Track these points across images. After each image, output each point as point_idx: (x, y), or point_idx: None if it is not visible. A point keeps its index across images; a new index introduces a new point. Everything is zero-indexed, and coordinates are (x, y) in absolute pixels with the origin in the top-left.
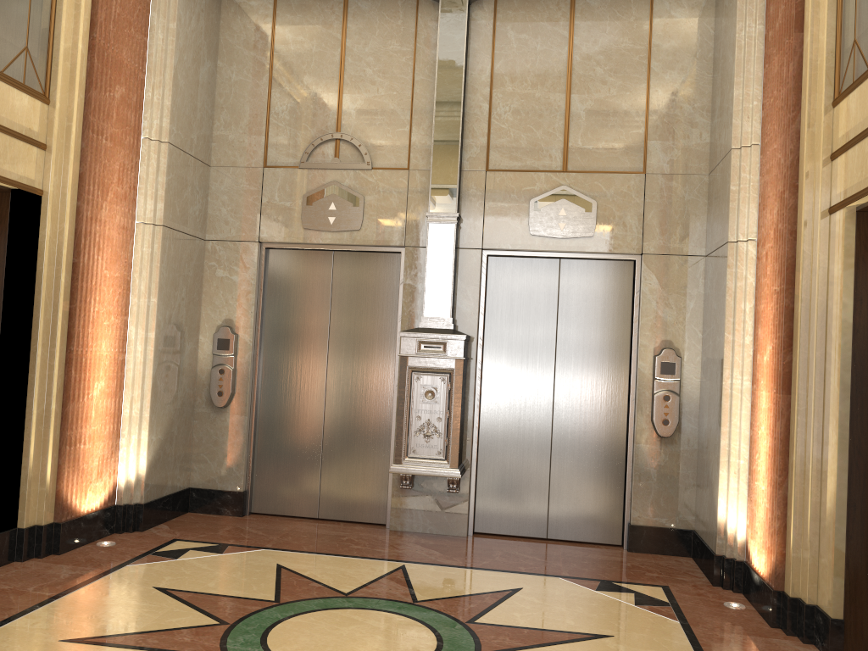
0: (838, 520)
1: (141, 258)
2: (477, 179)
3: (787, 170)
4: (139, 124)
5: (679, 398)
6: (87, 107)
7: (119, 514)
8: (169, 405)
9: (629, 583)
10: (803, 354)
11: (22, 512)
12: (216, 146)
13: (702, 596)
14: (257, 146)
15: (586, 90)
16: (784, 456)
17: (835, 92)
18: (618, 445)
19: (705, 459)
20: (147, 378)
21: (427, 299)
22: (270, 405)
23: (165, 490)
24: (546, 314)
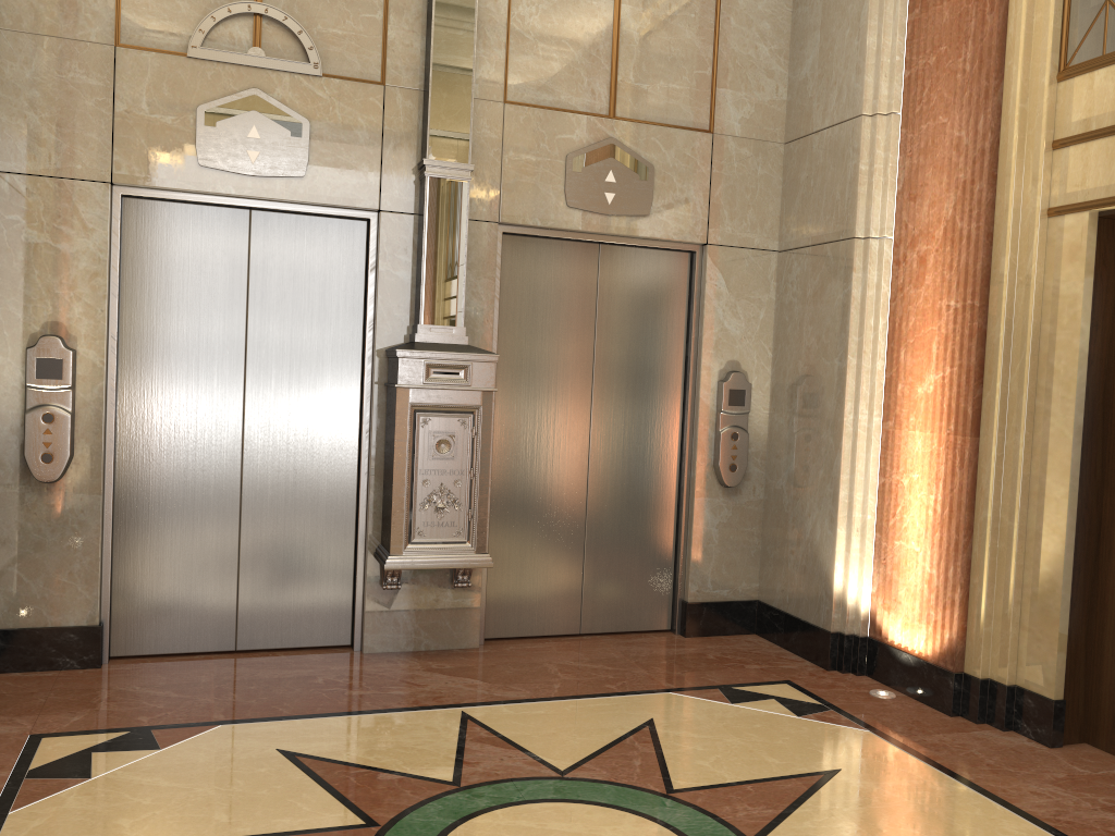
0: (1064, 587)
1: None
2: (492, 114)
3: (982, 155)
4: None
5: (748, 436)
6: None
7: None
8: None
9: (749, 685)
10: (1003, 388)
11: None
12: None
13: (838, 687)
14: (100, 3)
15: (640, 1)
16: (970, 512)
17: (1060, 63)
18: (668, 500)
19: (790, 512)
20: None
21: (427, 298)
22: (140, 473)
23: None
24: (581, 324)
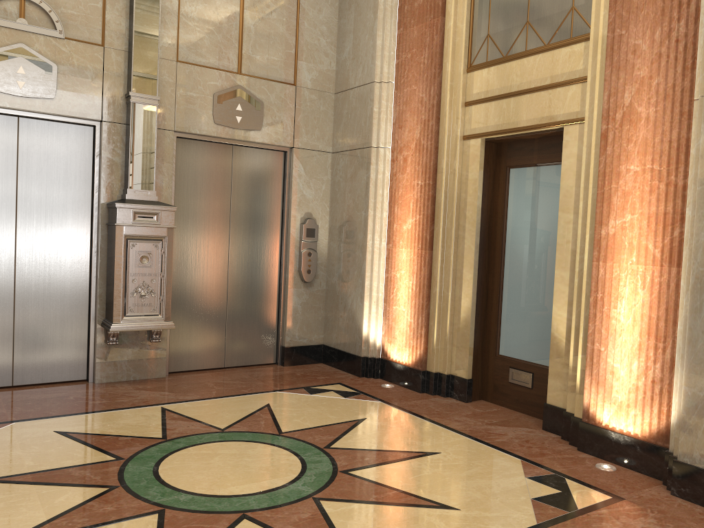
0: (471, 323)
1: None
2: (169, 67)
3: (433, 107)
4: None
5: (317, 254)
6: None
7: None
8: None
9: (319, 386)
10: (443, 226)
11: None
12: None
13: (365, 384)
14: None
15: (255, 9)
16: (428, 289)
17: (468, 63)
18: (273, 290)
19: (340, 295)
20: None
21: (132, 173)
22: None
23: None
24: (223, 190)
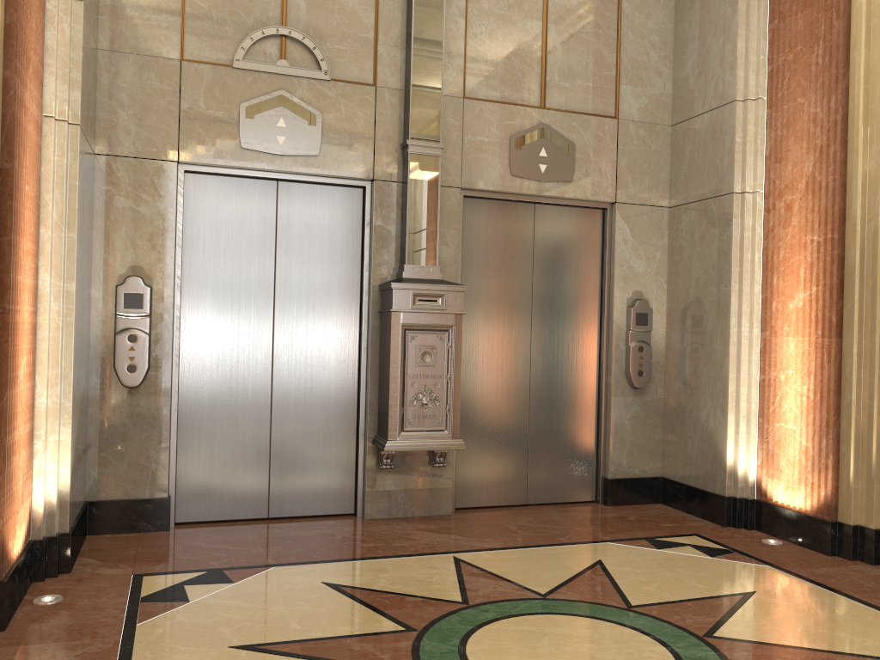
0: None
1: (53, 172)
2: (454, 106)
3: (835, 125)
4: None
5: (651, 349)
6: None
7: (39, 554)
8: (79, 388)
9: (667, 537)
10: (860, 300)
11: None
12: (106, 20)
13: (736, 538)
14: (170, 29)
15: (562, 21)
16: (837, 396)
17: None
18: (591, 400)
19: (687, 406)
20: (65, 350)
21: (410, 244)
22: (197, 381)
23: (76, 509)
24: (522, 264)
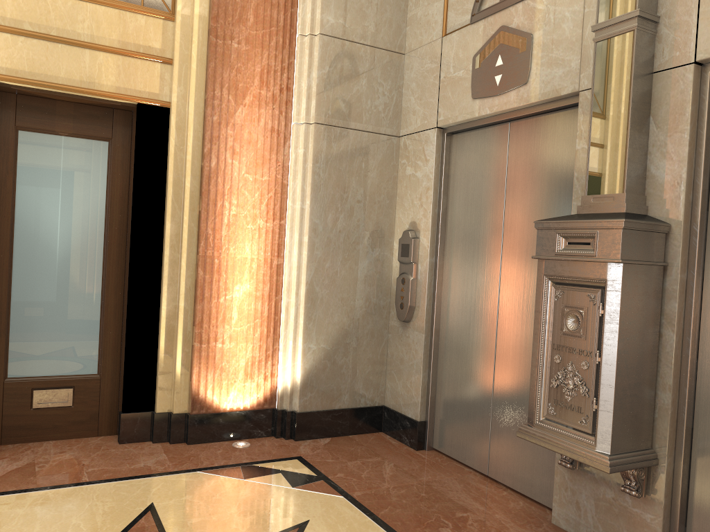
0: None
1: (295, 160)
2: None
3: None
4: (294, 22)
5: None
6: (210, 14)
7: (275, 418)
8: (338, 314)
9: None
10: None
11: (156, 398)
12: (409, 29)
13: None
14: (437, 14)
15: None
16: None
17: None
18: None
19: None
20: (302, 283)
21: (592, 167)
22: (450, 323)
23: (338, 403)
24: None
